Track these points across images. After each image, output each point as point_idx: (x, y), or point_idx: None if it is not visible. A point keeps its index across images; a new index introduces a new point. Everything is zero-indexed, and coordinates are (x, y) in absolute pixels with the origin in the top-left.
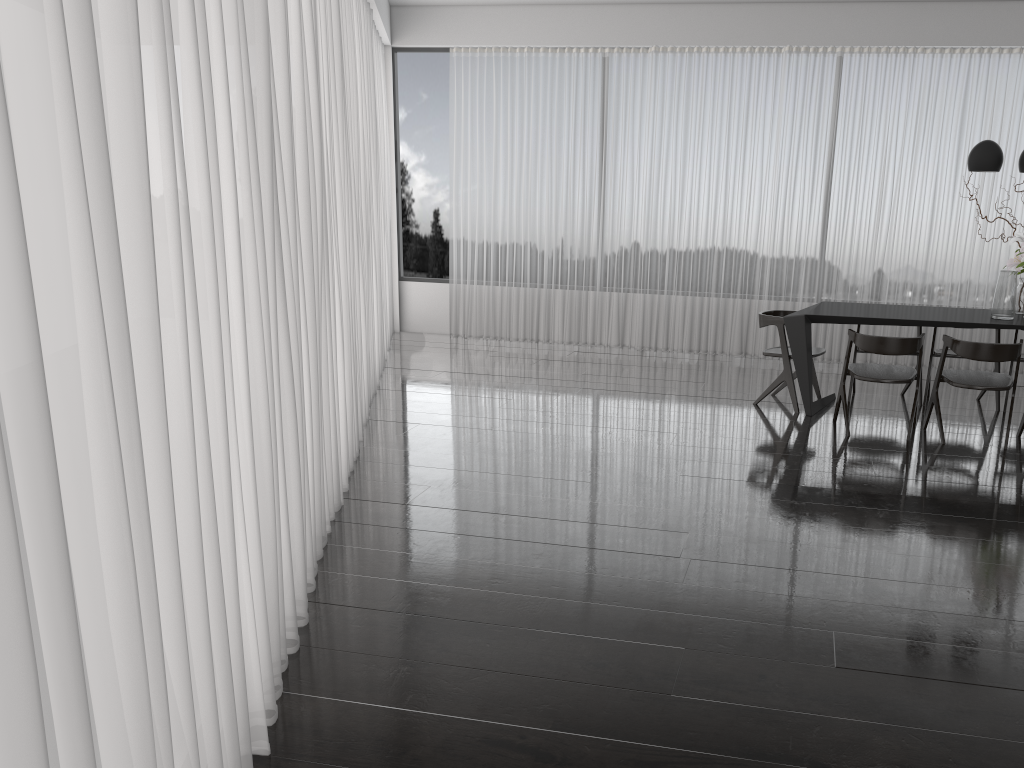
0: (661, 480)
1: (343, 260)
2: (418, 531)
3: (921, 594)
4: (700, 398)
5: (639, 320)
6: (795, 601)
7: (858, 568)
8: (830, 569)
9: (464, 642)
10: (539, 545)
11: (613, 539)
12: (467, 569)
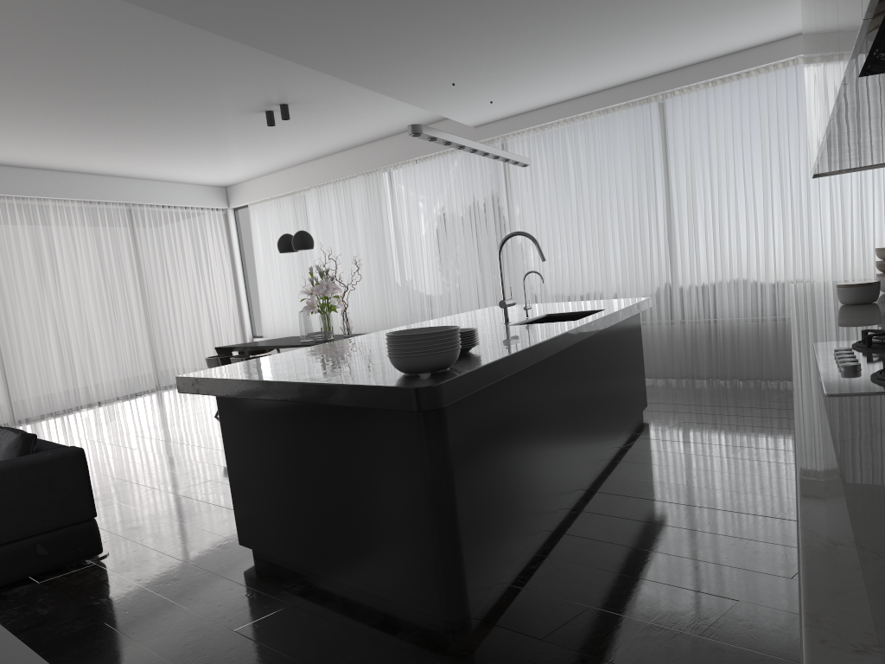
0: (53, 437)
1: None
2: None
3: None
4: None
5: None
6: None
7: None
8: None
9: None
10: None
11: None
12: None
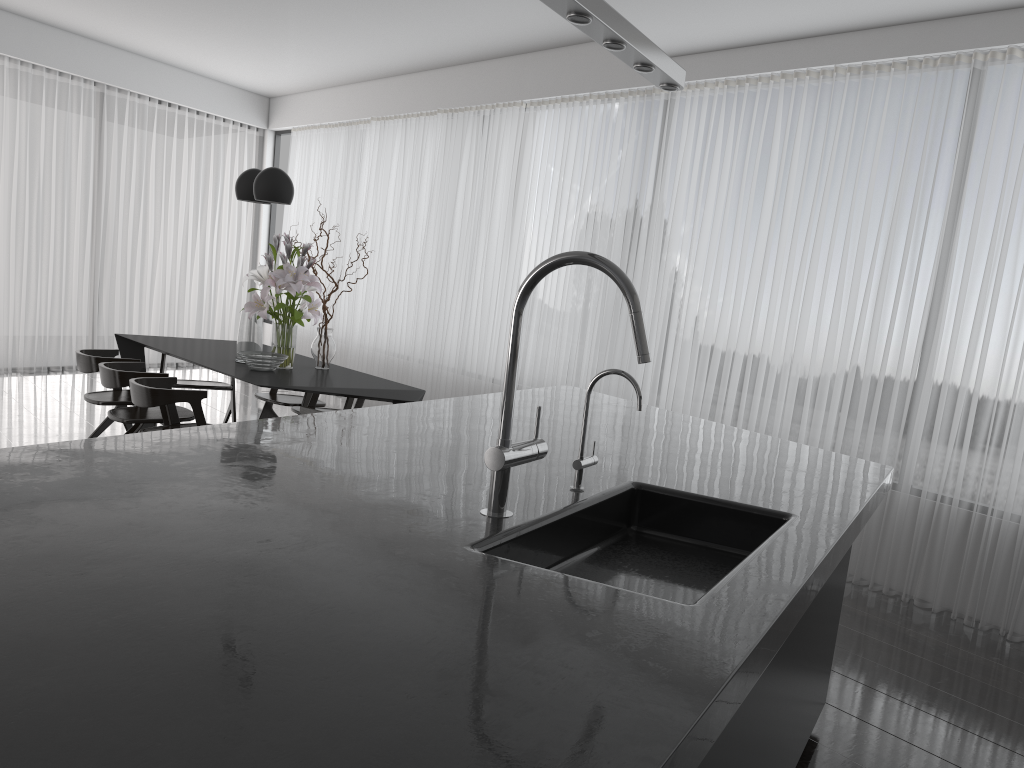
0: None
1: None
2: None
3: None
4: None
5: None
6: None
7: None
8: None
9: None
10: None
11: None
12: None
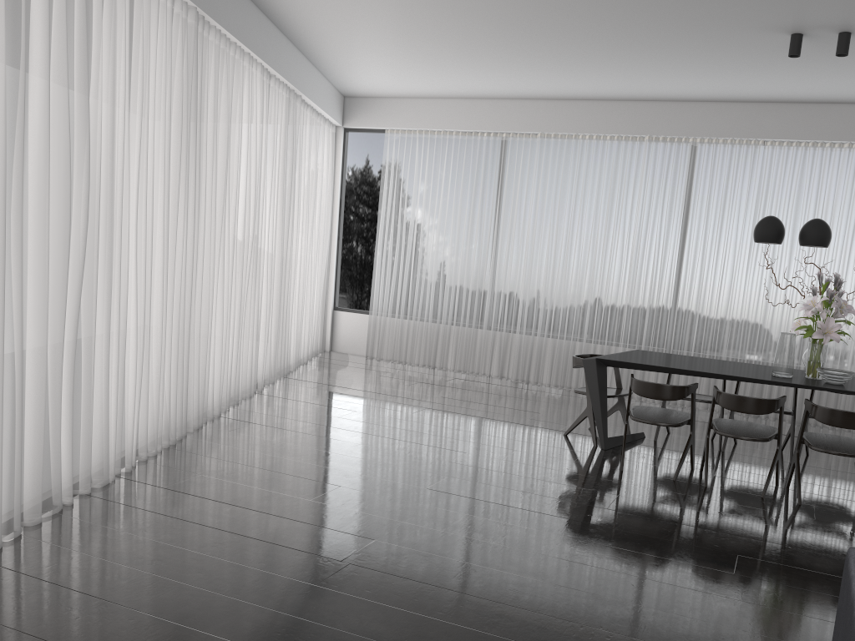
0: (405, 491)
1: (159, 280)
2: (144, 511)
3: (530, 624)
4: (521, 425)
5: (515, 356)
6: (401, 615)
7: (496, 591)
8: (468, 589)
9: (60, 613)
10: (230, 535)
11: (301, 537)
12: (144, 548)
